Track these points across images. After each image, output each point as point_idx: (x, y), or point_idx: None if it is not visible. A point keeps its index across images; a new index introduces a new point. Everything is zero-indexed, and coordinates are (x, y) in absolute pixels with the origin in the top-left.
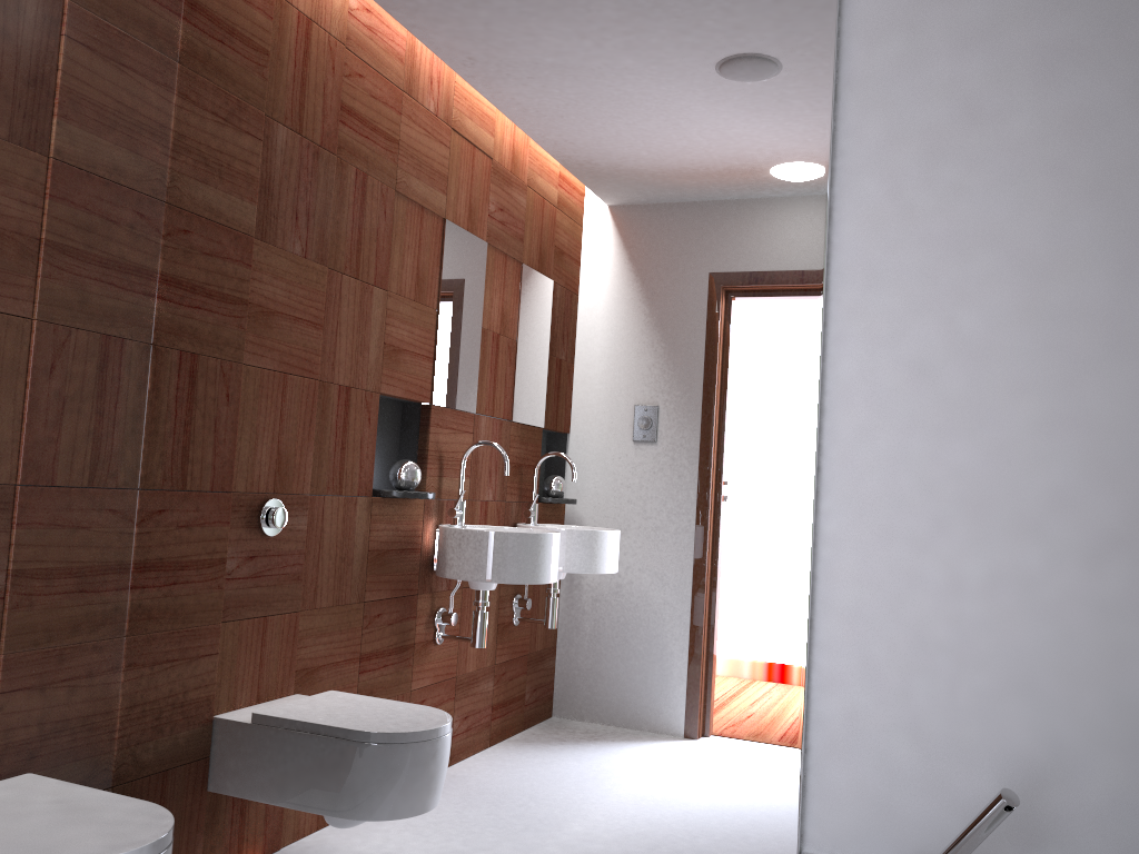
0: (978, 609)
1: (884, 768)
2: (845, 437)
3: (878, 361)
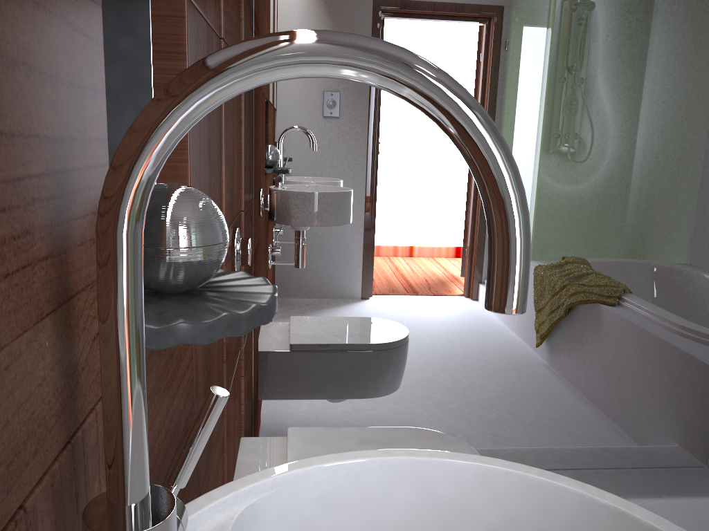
0: None
1: None
2: None
3: None
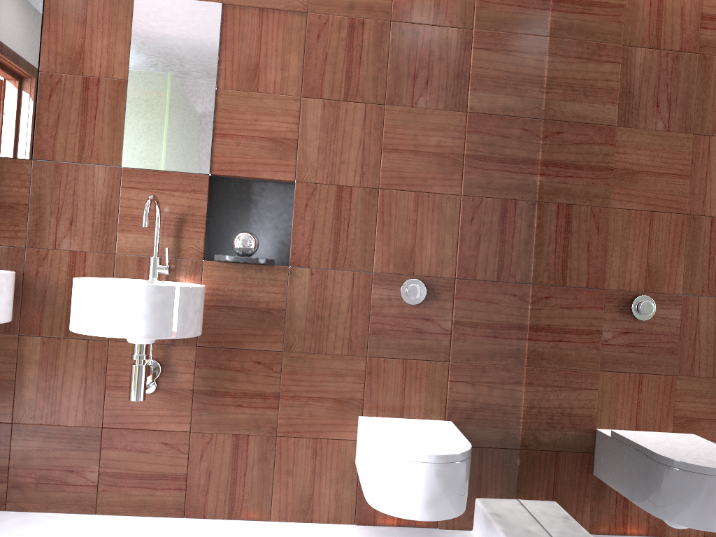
0: None
1: None
2: None
3: None
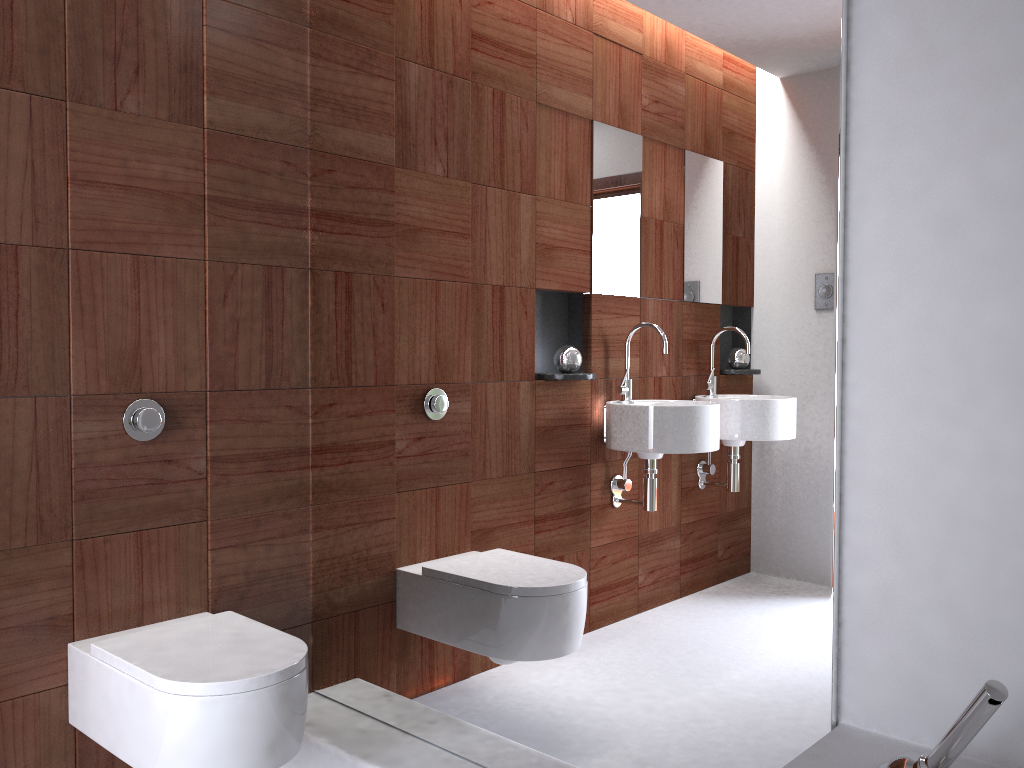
0: (1017, 485)
1: (919, 647)
2: (870, 306)
3: (902, 222)
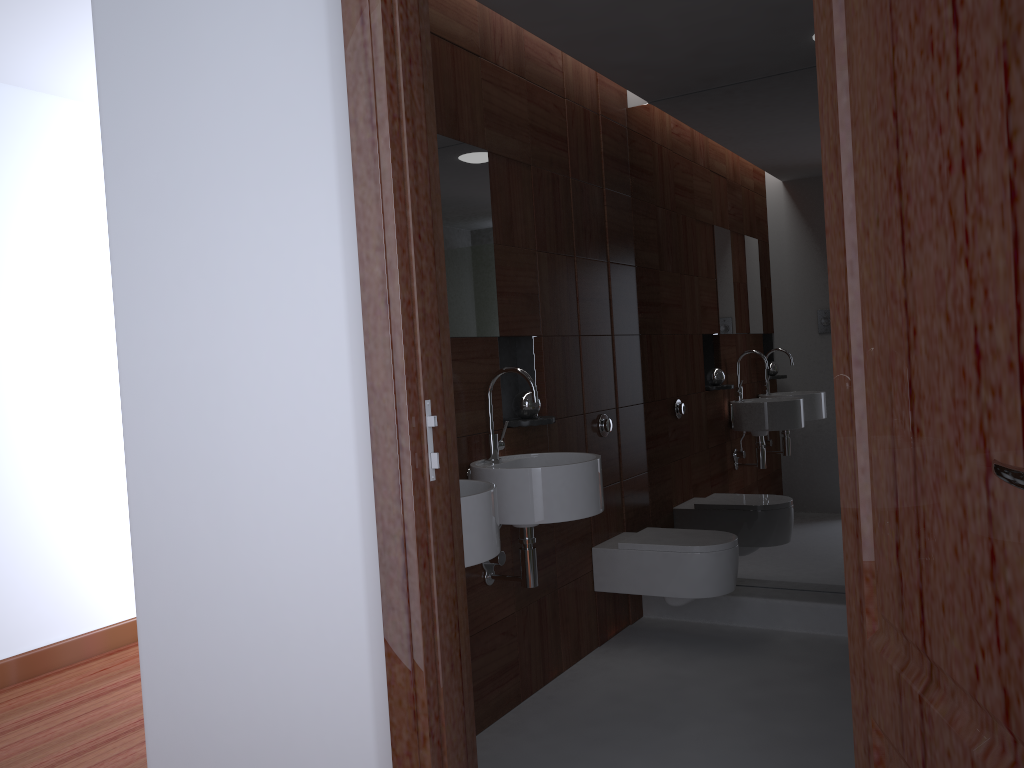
0: None
1: None
2: None
3: None
